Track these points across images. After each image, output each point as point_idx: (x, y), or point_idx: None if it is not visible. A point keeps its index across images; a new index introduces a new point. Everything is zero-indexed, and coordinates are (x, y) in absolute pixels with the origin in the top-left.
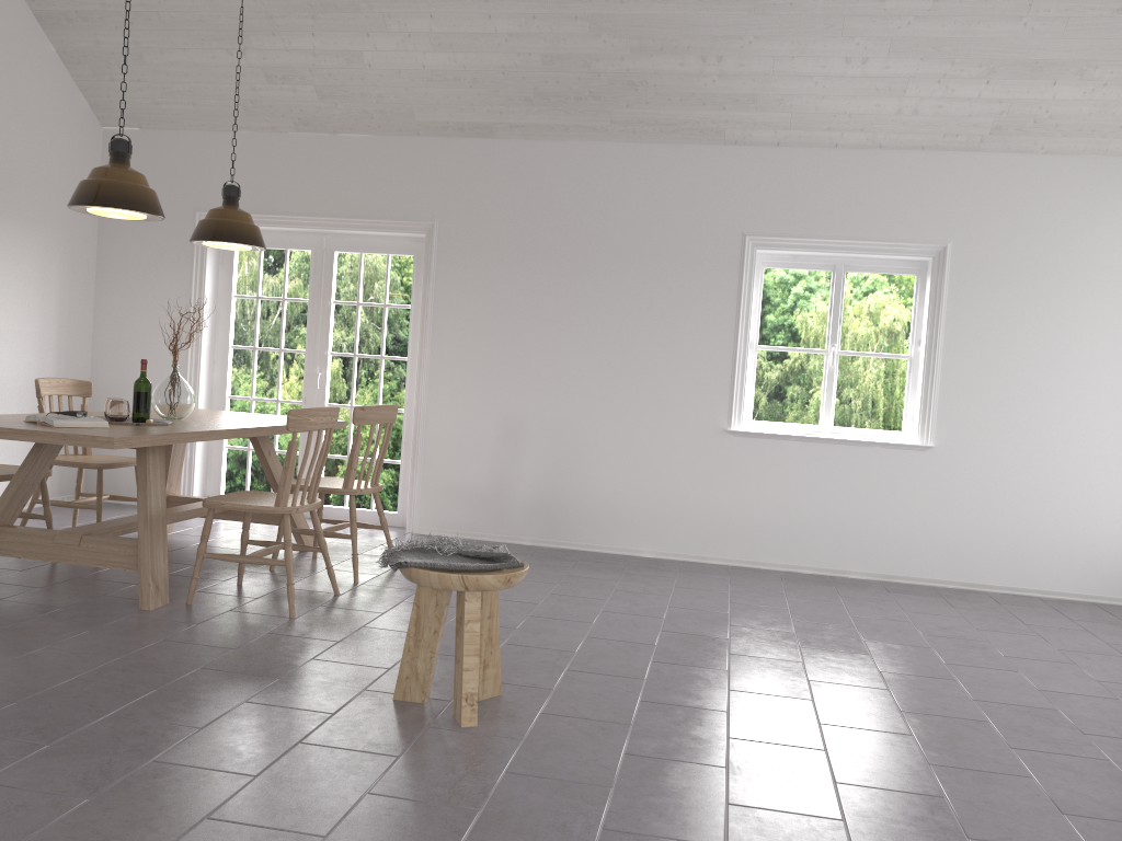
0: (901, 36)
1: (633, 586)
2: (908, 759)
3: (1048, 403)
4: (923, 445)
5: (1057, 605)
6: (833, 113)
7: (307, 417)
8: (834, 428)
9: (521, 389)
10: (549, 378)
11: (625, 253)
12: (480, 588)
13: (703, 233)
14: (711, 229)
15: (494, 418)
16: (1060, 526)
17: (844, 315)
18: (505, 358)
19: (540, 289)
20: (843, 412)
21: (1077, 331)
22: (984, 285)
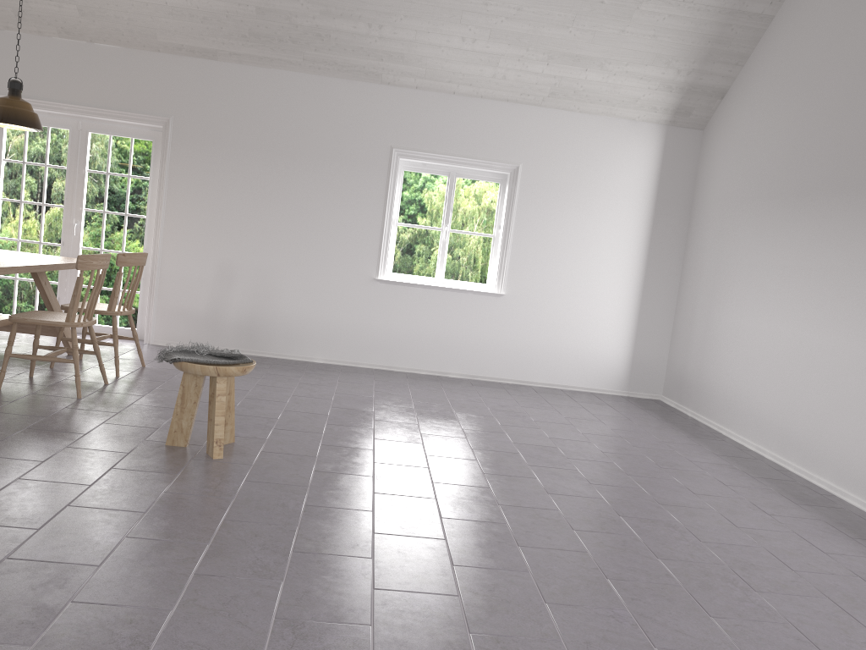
0: (497, 29)
1: (311, 380)
2: (473, 471)
3: (572, 270)
4: (498, 293)
5: (570, 393)
6: (453, 72)
7: (91, 261)
8: (444, 280)
9: (233, 244)
10: (254, 237)
11: (310, 153)
12: (227, 375)
13: (365, 144)
14: (370, 141)
15: (213, 264)
16: (575, 346)
17: (454, 206)
18: (222, 221)
19: (249, 174)
20: (450, 270)
21: (592, 226)
22: (540, 193)
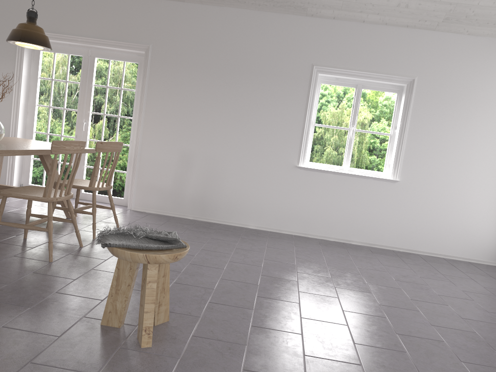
0: None
1: (245, 246)
2: (409, 371)
3: (456, 162)
4: (394, 179)
5: (453, 262)
6: (364, 3)
7: (64, 146)
8: (350, 168)
9: (191, 138)
10: (207, 133)
11: (250, 70)
12: (157, 262)
13: (292, 62)
14: (296, 60)
15: (177, 152)
16: (456, 223)
17: (359, 111)
18: (184, 121)
19: (205, 86)
20: (355, 160)
21: (474, 127)
22: (431, 100)
